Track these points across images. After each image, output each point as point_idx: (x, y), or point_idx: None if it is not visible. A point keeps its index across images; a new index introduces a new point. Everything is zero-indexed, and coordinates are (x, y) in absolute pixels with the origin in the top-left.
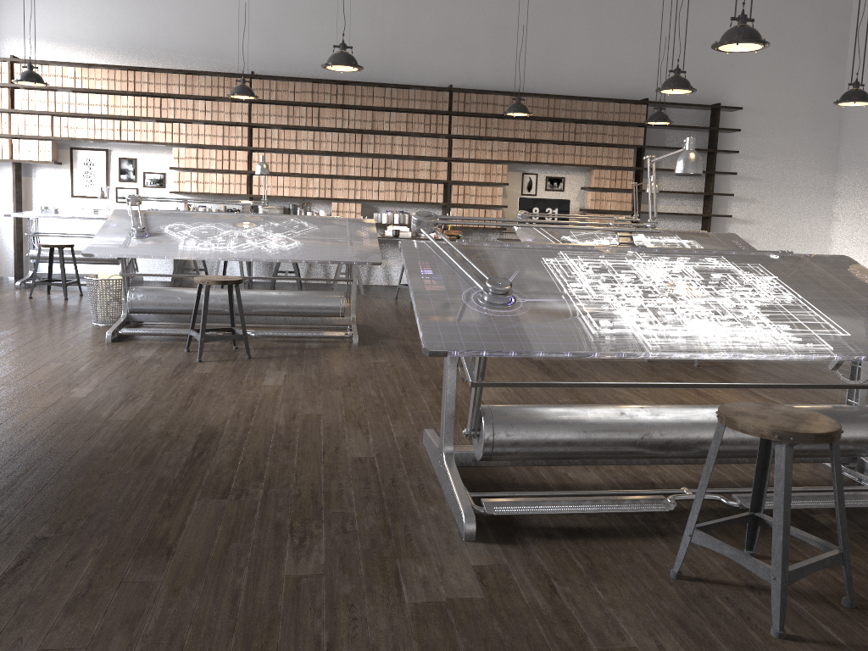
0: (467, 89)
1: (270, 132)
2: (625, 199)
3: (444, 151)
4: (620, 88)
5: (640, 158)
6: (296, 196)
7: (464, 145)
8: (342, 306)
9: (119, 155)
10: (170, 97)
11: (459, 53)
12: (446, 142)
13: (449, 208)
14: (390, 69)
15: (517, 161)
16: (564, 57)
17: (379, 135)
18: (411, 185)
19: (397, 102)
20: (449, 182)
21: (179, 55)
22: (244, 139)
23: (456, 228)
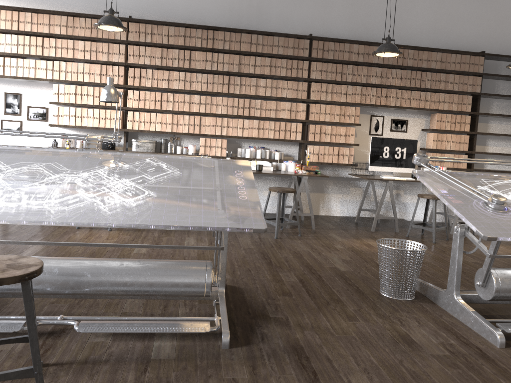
0: (326, 37)
1: (145, 72)
2: (463, 140)
3: (303, 93)
4: (458, 42)
5: (475, 104)
6: (167, 131)
7: (321, 88)
8: (208, 284)
9: (5, 90)
10: (53, 38)
11: (317, 7)
12: (305, 85)
13: (306, 145)
14: (256, 19)
15: (369, 104)
16: (410, 13)
17: (245, 77)
18: (273, 123)
19: (262, 48)
20: (307, 122)
21: (63, 0)
22: (120, 77)
23: (312, 163)
